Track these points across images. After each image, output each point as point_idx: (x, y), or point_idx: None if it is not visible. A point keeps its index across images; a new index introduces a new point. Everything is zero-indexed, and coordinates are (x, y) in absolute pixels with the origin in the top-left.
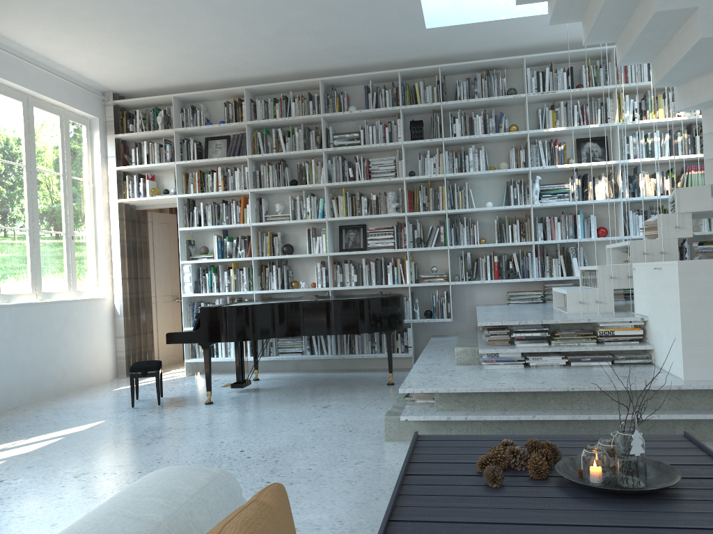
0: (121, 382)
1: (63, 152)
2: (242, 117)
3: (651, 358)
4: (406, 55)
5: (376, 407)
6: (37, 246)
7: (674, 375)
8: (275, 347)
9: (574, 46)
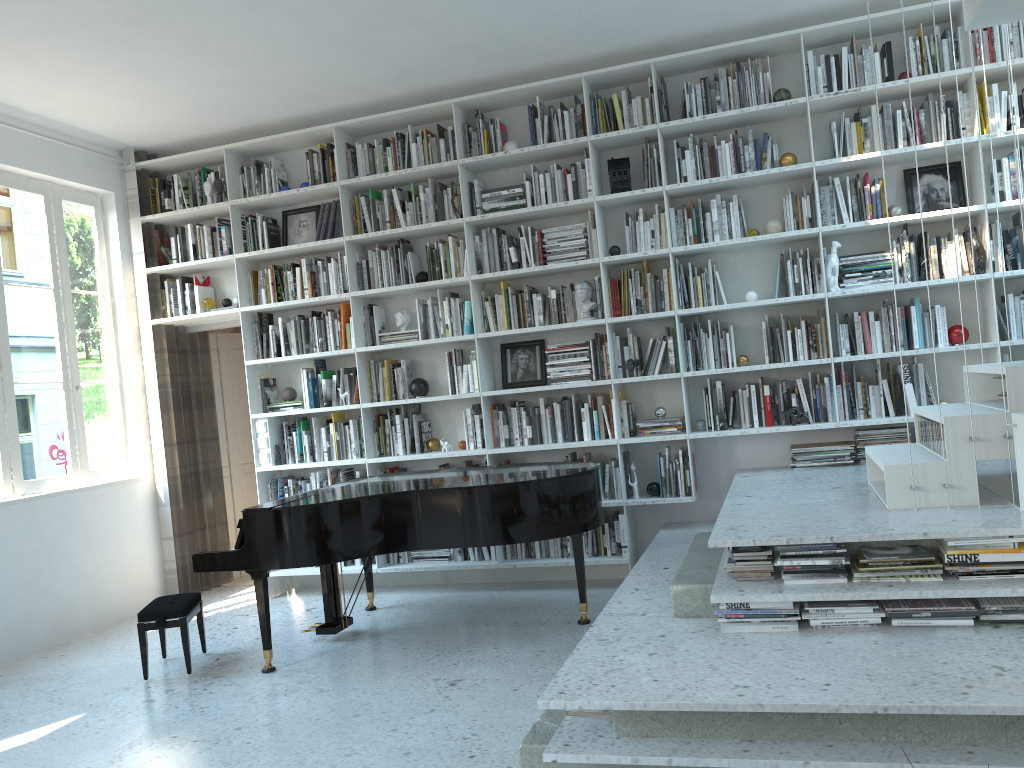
0: None
1: (54, 253)
2: (335, 173)
3: None
4: (592, 48)
5: (539, 686)
6: (10, 408)
7: None
8: None
9: (892, 5)
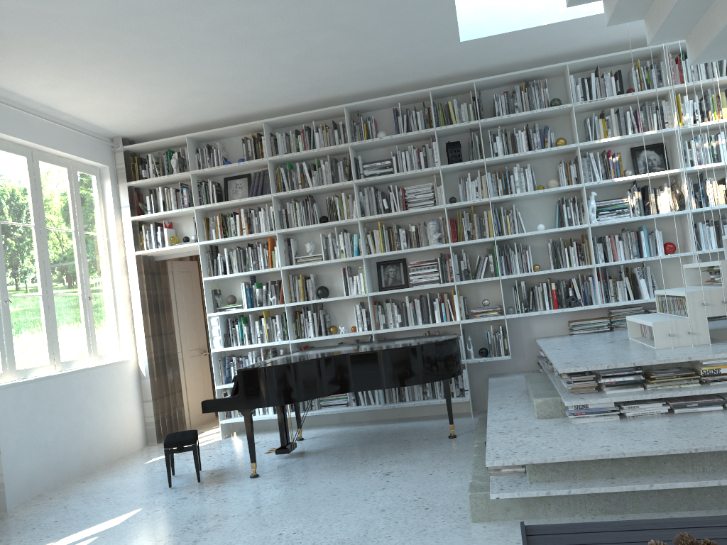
0: (152, 451)
1: (74, 207)
2: (263, 152)
3: None
4: (436, 73)
5: (446, 471)
6: (52, 312)
7: None
8: (317, 400)
9: (619, 48)
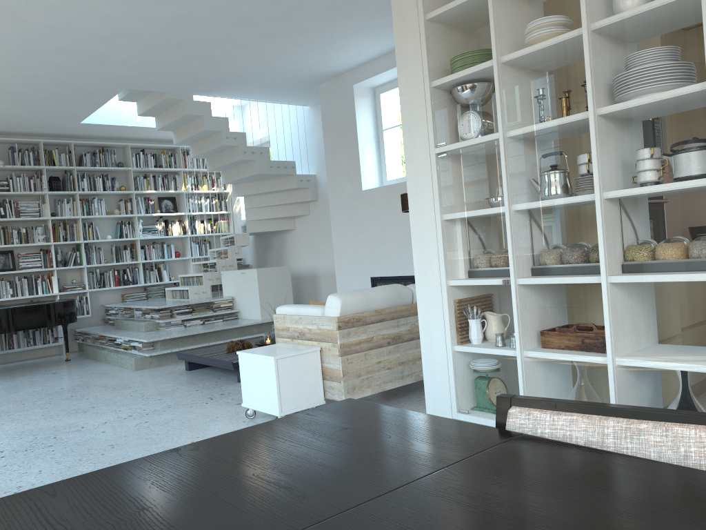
0: None
1: None
2: None
3: (237, 316)
4: (49, 131)
5: (91, 367)
6: None
7: (255, 319)
8: None
9: (155, 140)
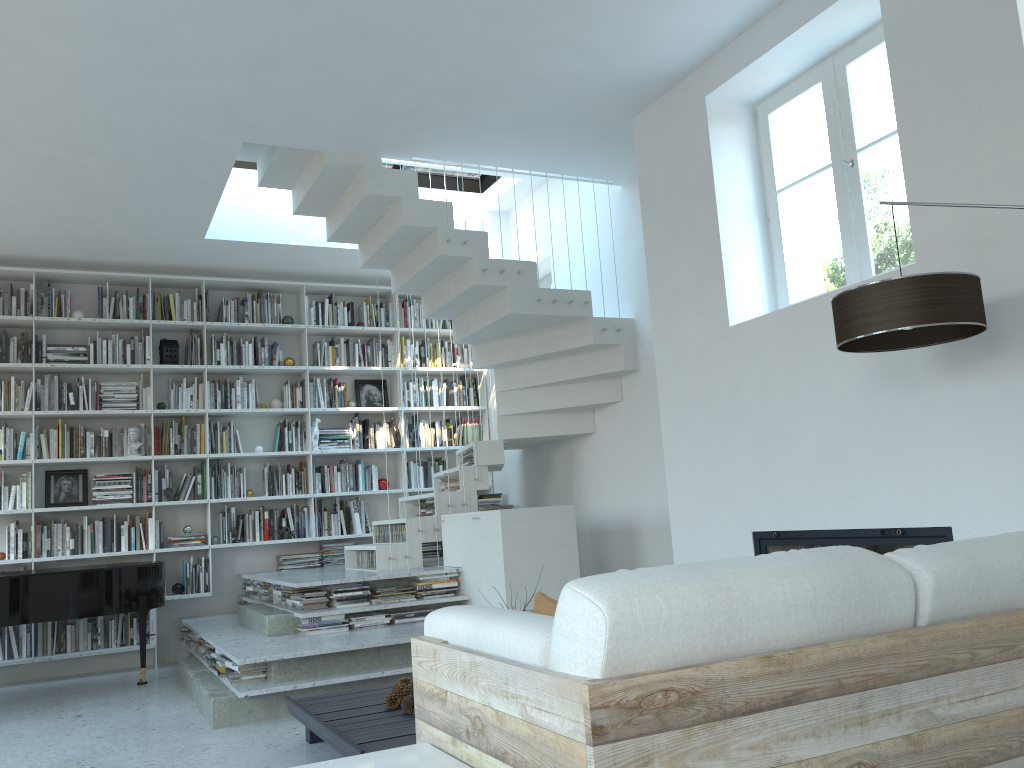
0: None
1: None
2: None
3: None
4: (163, 260)
5: (155, 705)
6: None
7: None
8: None
9: (353, 280)
